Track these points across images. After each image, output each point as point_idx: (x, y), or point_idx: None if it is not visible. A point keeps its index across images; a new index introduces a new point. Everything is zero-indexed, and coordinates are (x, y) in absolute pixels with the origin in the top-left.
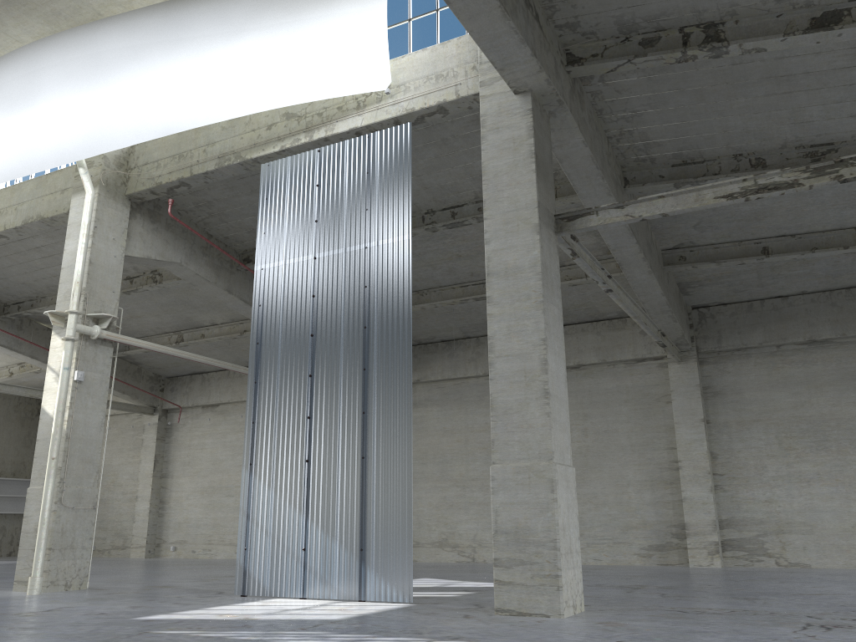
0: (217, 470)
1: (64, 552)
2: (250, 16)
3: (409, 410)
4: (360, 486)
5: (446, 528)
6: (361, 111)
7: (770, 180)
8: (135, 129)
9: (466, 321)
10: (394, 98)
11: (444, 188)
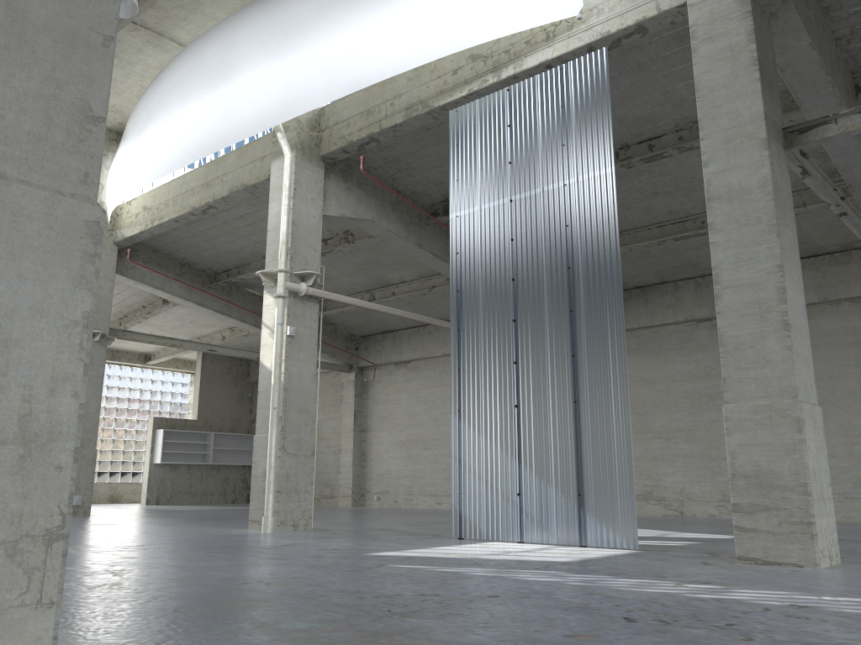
0: (413, 424)
1: (290, 494)
2: None
3: (622, 351)
4: (574, 431)
5: (650, 481)
6: (551, 42)
7: None
8: (327, 89)
9: (662, 264)
10: (586, 23)
11: (640, 119)
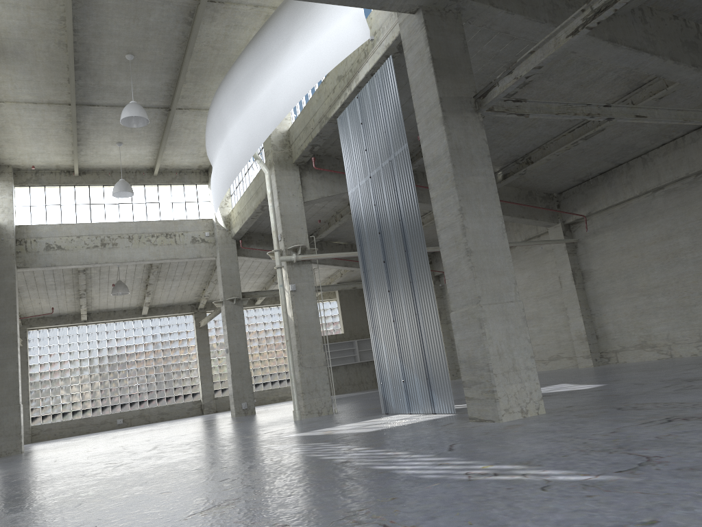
0: None
1: (312, 393)
2: (291, 23)
3: (429, 276)
4: (418, 335)
5: (643, 332)
6: (367, 58)
7: (601, 1)
8: (264, 128)
9: (604, 154)
10: (378, 40)
11: (479, 74)
